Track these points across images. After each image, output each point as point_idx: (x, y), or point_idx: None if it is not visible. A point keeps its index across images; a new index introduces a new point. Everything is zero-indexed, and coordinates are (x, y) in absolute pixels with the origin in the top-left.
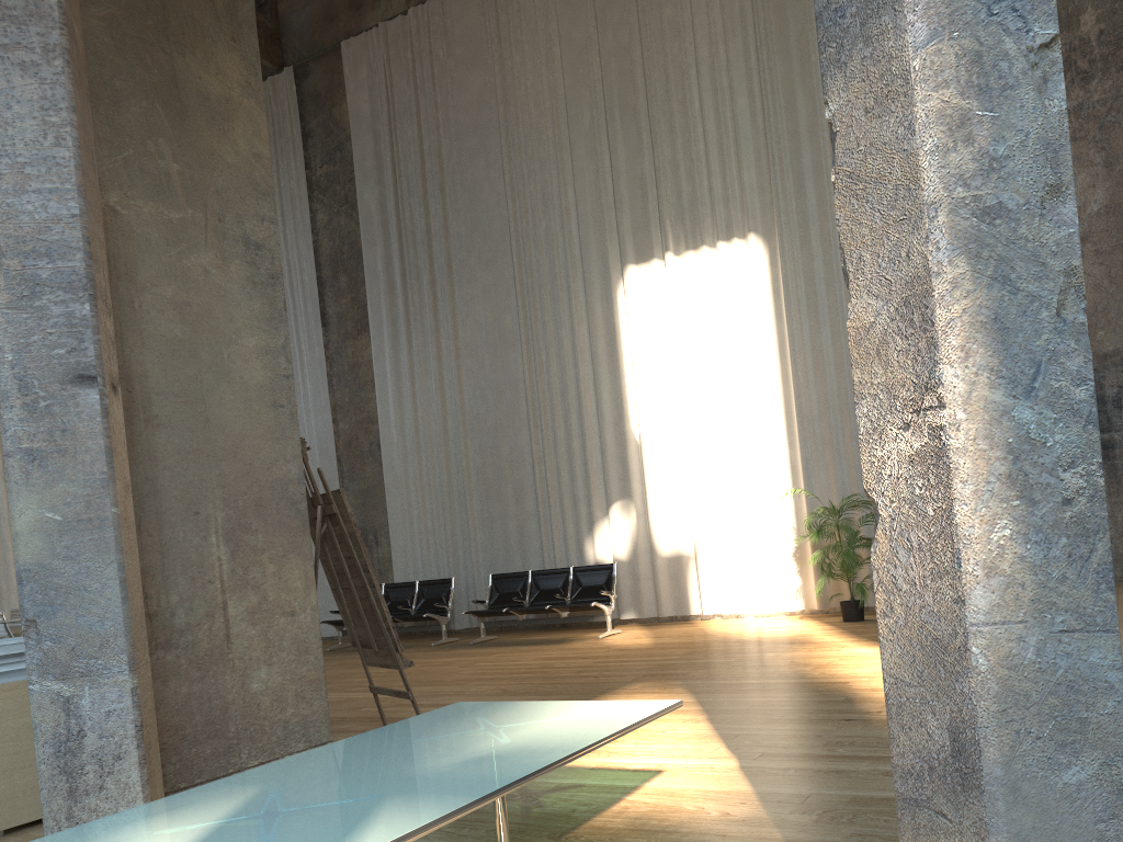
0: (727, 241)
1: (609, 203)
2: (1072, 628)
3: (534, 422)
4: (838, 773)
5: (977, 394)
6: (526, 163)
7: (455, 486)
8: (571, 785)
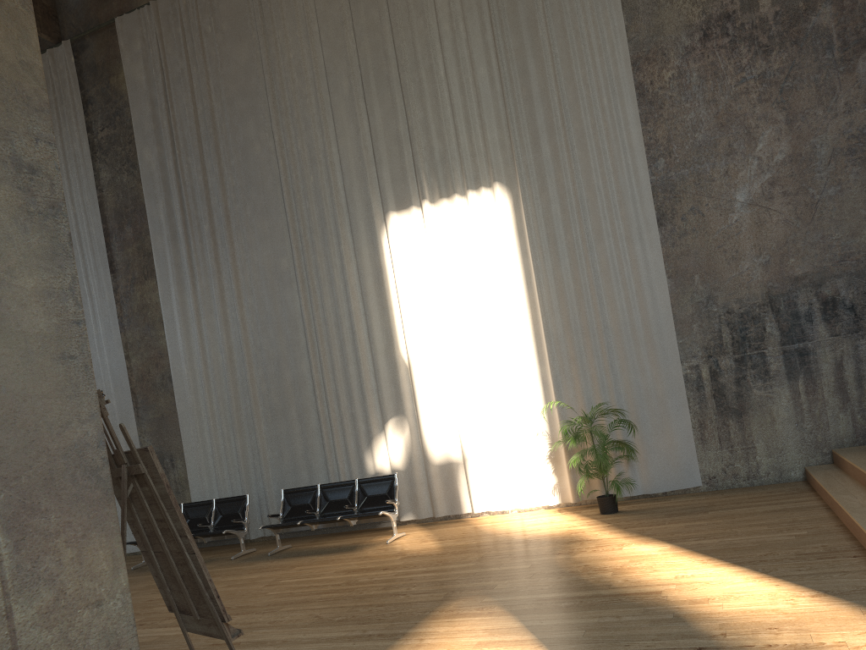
0: (476, 190)
1: (369, 158)
2: None
3: (313, 352)
4: None
5: None
6: (293, 125)
7: (243, 411)
8: None
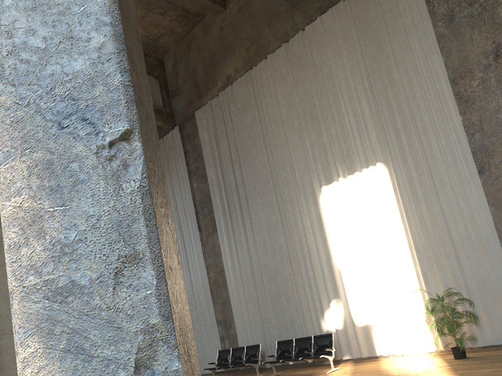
0: (367, 168)
1: (310, 159)
2: None
3: (290, 265)
4: None
5: None
6: (273, 148)
7: (260, 298)
8: None
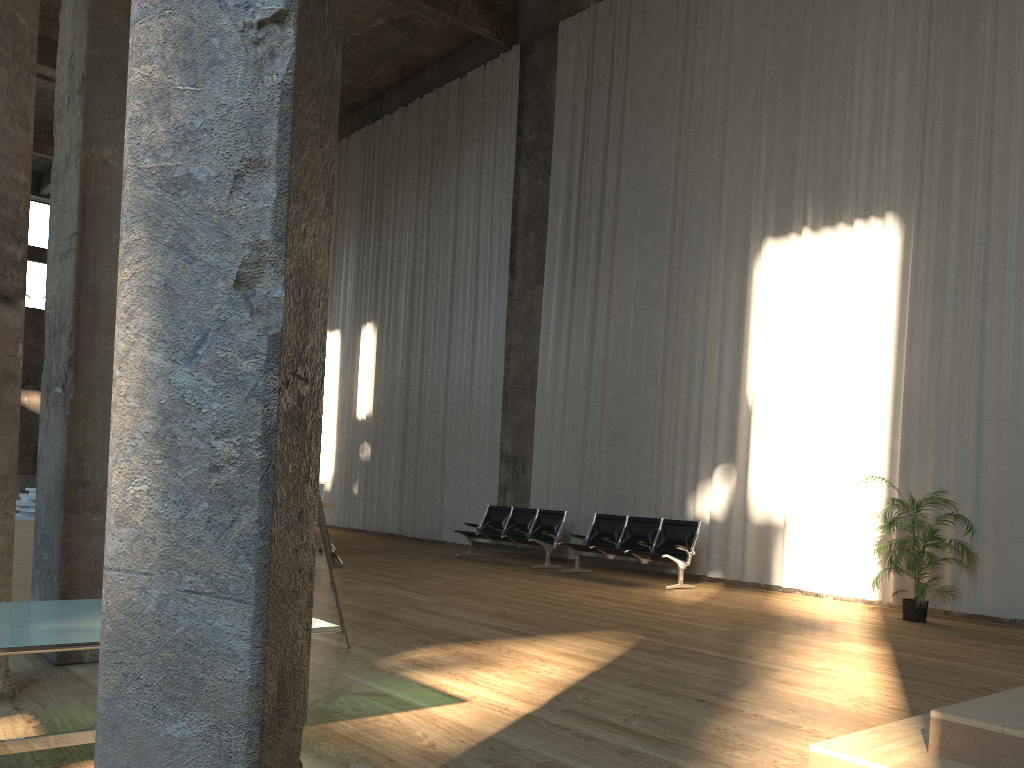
0: (865, 219)
1: (759, 176)
2: (200, 591)
3: (662, 380)
4: (587, 740)
5: (135, 354)
6: (693, 135)
7: (590, 429)
8: (382, 694)
